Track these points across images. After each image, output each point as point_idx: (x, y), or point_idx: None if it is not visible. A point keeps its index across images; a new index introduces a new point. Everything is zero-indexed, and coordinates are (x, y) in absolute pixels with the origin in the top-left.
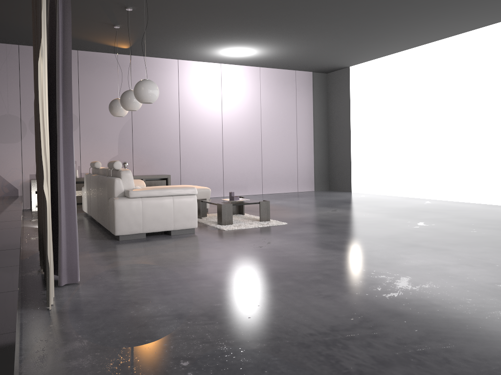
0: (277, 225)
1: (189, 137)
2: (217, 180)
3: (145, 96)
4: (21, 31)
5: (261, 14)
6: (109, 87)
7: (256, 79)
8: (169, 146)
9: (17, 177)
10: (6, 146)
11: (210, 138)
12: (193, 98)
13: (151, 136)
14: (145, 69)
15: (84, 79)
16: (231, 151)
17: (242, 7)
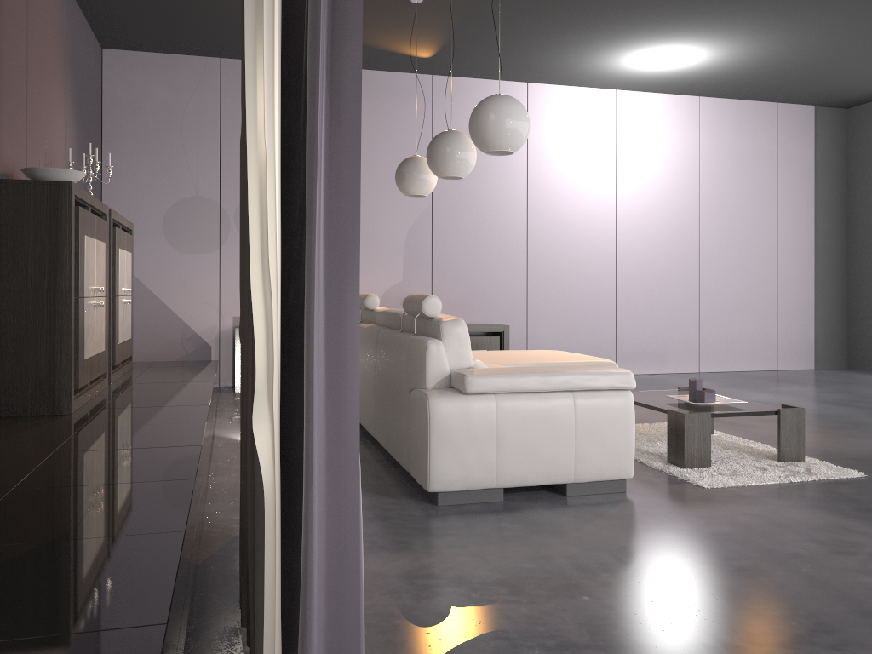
0: (838, 478)
1: (547, 247)
2: (603, 340)
3: (499, 136)
4: (224, 23)
5: None
6: (390, 141)
7: (690, 122)
8: (504, 265)
9: (211, 322)
10: (192, 260)
11: (590, 249)
12: (557, 163)
13: (469, 244)
14: (460, 103)
15: None
16: (633, 278)
17: None
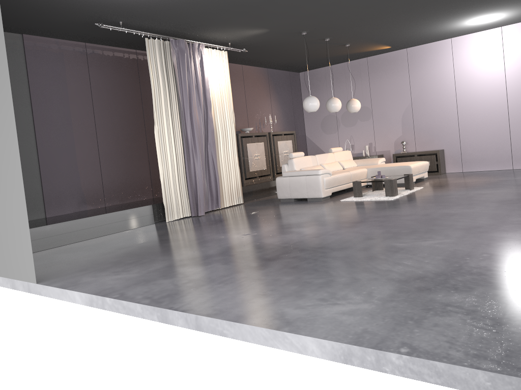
0: (383, 200)
1: (468, 112)
2: (503, 152)
3: (306, 109)
4: (314, 61)
5: (411, 7)
6: (391, 80)
7: None
8: (446, 123)
9: None
10: (330, 136)
11: (492, 109)
12: (469, 72)
13: (429, 116)
14: (419, 56)
15: (372, 78)
16: (520, 120)
17: (383, 12)
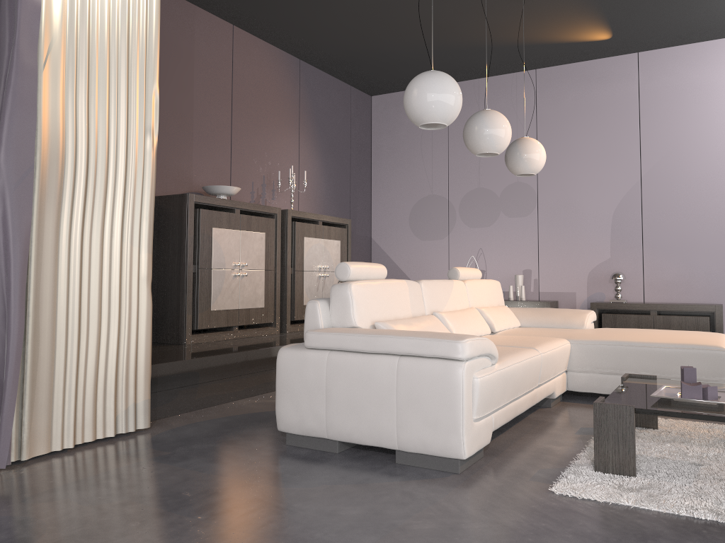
0: None
1: None
2: None
3: (414, 111)
4: (416, 58)
5: None
6: (593, 125)
7: None
8: None
9: None
10: (428, 245)
11: None
12: None
13: (686, 218)
14: (670, 73)
15: (546, 118)
16: None
17: None
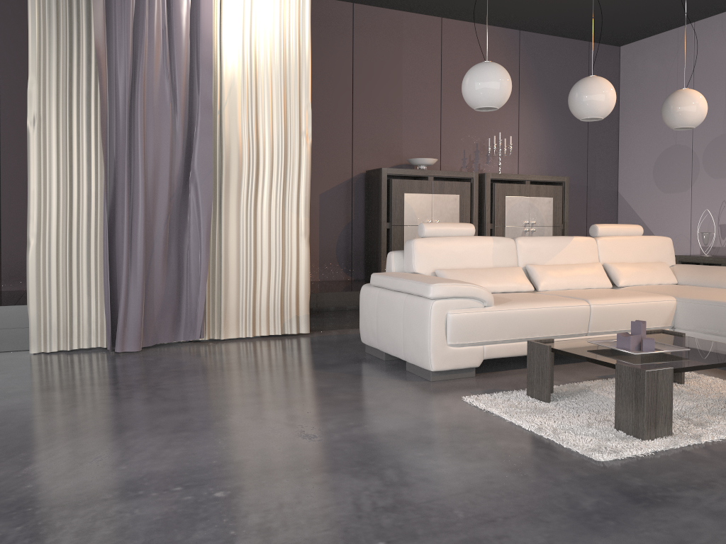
0: (570, 448)
1: None
2: None
3: (465, 99)
4: (632, 7)
5: None
6: None
7: None
8: None
9: (683, 251)
10: (671, 198)
11: None
12: None
13: None
14: None
15: None
16: None
17: None
